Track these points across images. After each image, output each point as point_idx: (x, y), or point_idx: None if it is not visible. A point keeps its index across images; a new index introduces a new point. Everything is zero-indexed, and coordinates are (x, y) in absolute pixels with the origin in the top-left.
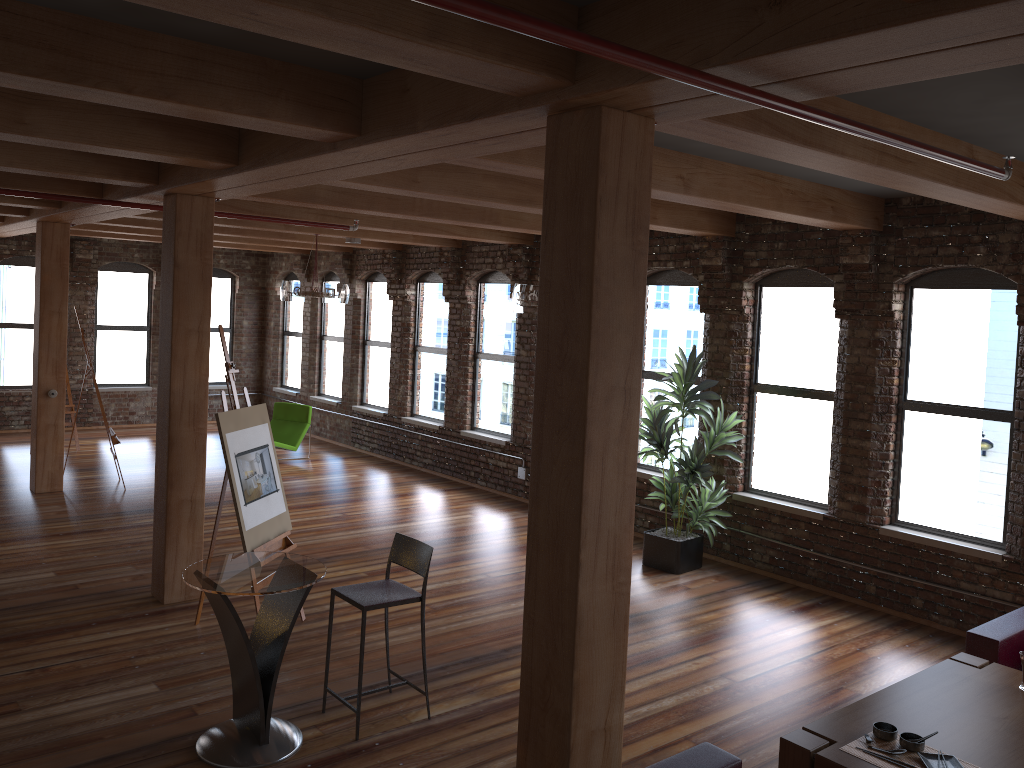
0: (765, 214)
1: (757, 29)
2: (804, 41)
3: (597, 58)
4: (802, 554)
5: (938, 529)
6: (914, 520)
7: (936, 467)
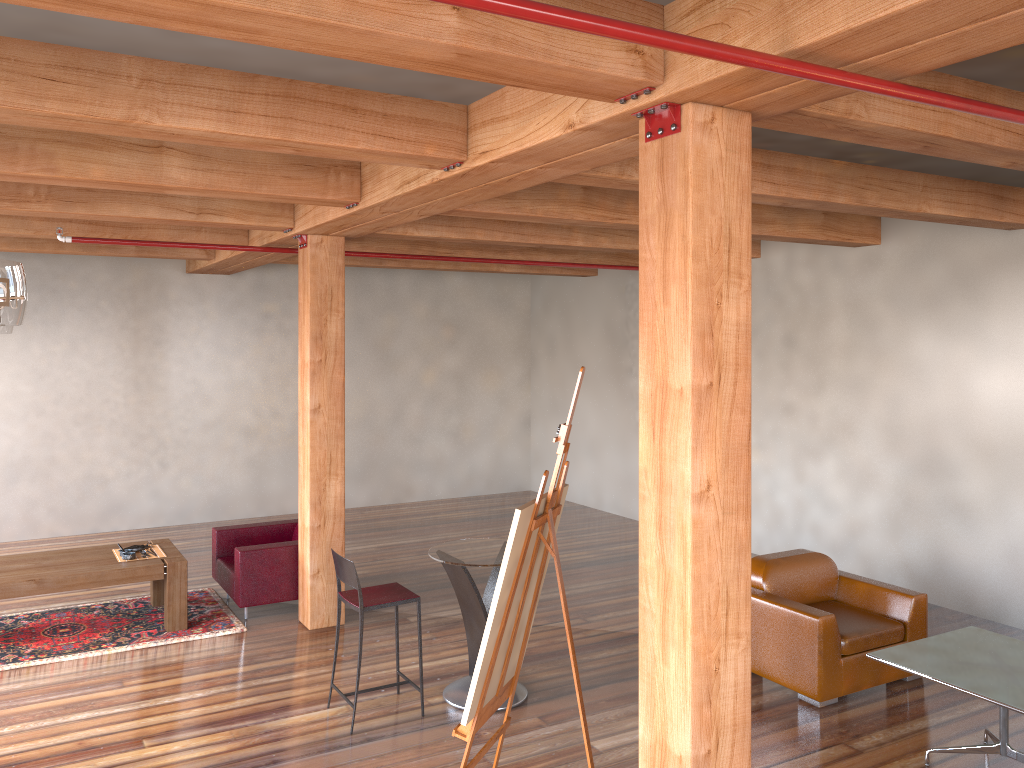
0: None
1: None
2: None
3: None
4: None
5: None
6: None
7: None
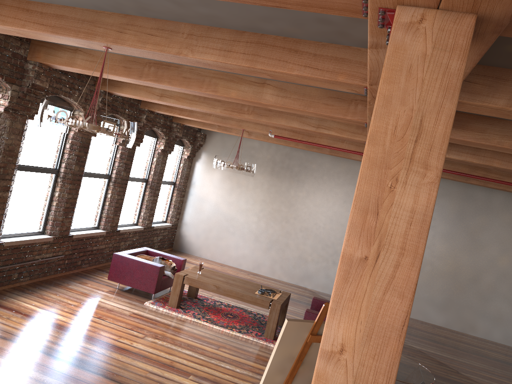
0: (127, 80)
1: None
2: None
3: None
4: None
5: (18, 233)
6: (7, 232)
7: (23, 200)
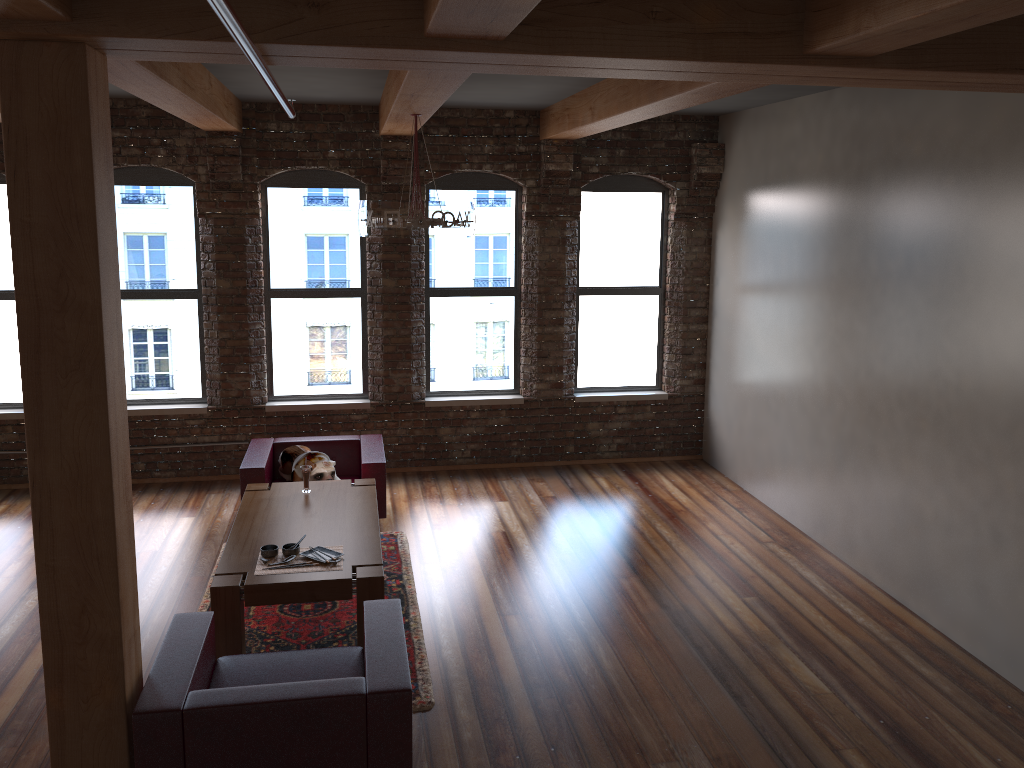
0: None
1: (298, 22)
2: (343, 43)
3: (104, 1)
4: (14, 457)
5: (147, 399)
6: None
7: (138, 346)
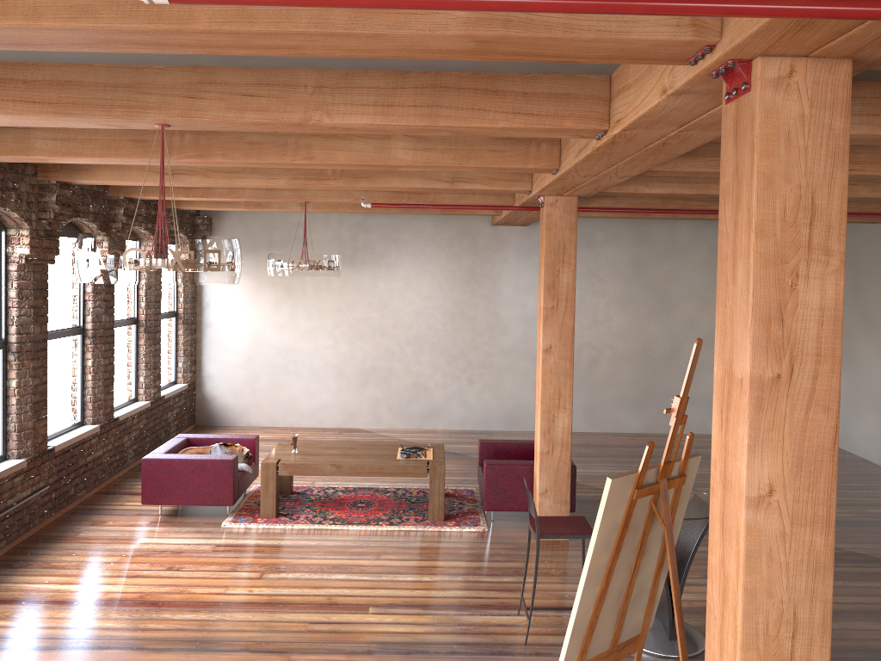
0: (139, 162)
1: None
2: None
3: None
4: None
5: None
6: None
7: None
